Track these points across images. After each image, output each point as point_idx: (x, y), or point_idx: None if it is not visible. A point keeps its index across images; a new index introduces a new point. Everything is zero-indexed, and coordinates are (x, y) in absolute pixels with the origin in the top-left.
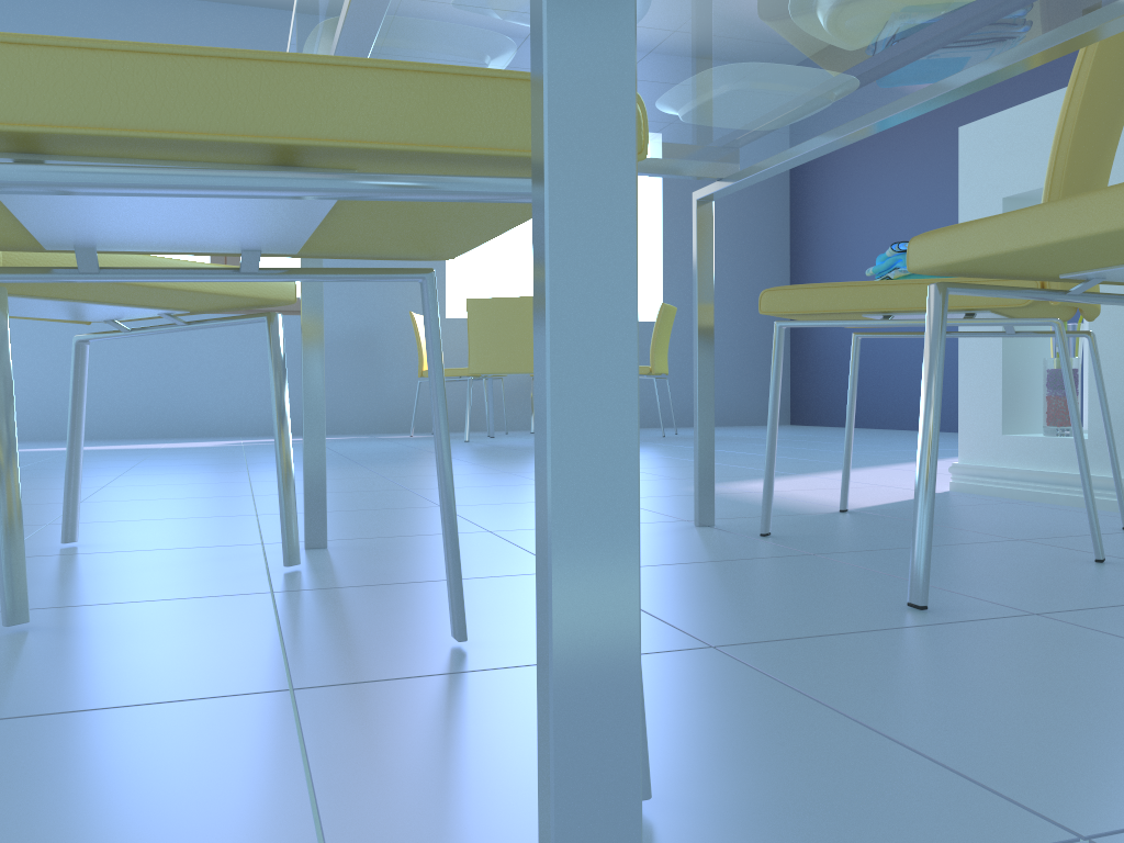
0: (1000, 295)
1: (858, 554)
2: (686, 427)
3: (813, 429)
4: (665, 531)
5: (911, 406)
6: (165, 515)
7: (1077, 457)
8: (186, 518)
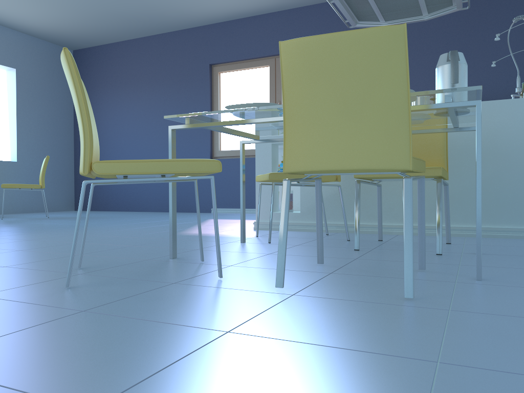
0: (363, 182)
1: (306, 244)
2: (29, 213)
3: (98, 212)
4: (241, 244)
5: (140, 202)
6: (37, 259)
7: (344, 217)
8: (57, 258)
